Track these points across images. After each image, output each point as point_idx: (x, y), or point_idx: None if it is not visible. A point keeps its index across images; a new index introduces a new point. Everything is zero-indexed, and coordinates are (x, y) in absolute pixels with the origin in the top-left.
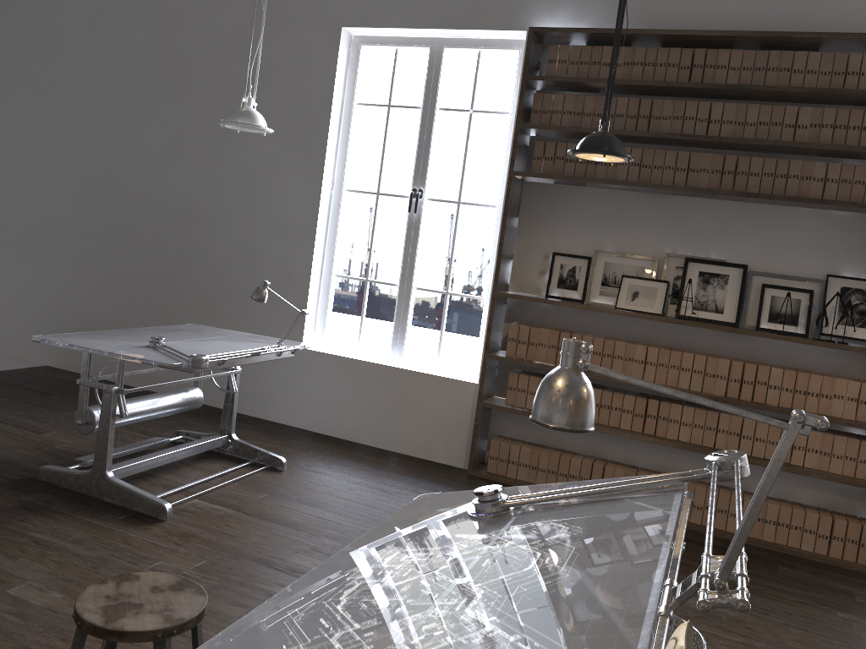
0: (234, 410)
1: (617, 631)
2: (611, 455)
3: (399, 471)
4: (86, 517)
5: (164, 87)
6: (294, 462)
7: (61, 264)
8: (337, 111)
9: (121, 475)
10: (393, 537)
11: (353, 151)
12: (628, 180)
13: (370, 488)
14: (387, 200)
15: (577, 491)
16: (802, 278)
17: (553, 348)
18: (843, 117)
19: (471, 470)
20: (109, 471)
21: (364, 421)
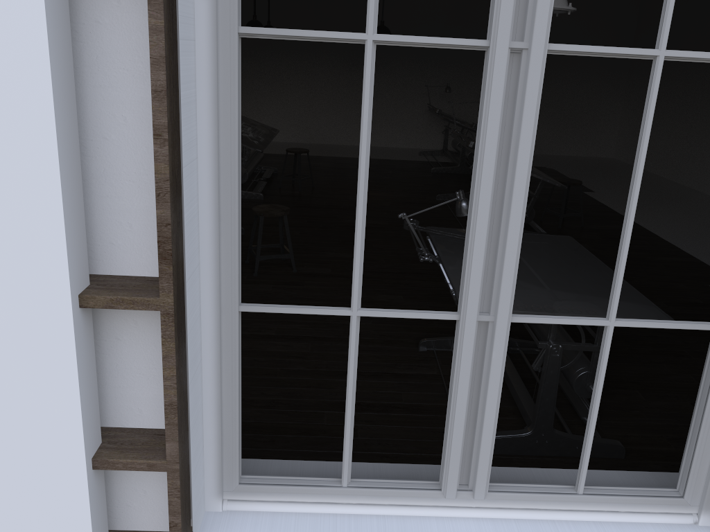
0: (537, 397)
1: None
2: None
3: None
4: None
5: None
6: None
7: None
8: None
9: None
10: None
11: None
12: None
13: (328, 459)
14: None
15: None
16: None
17: None
18: None
19: None
20: None
21: None
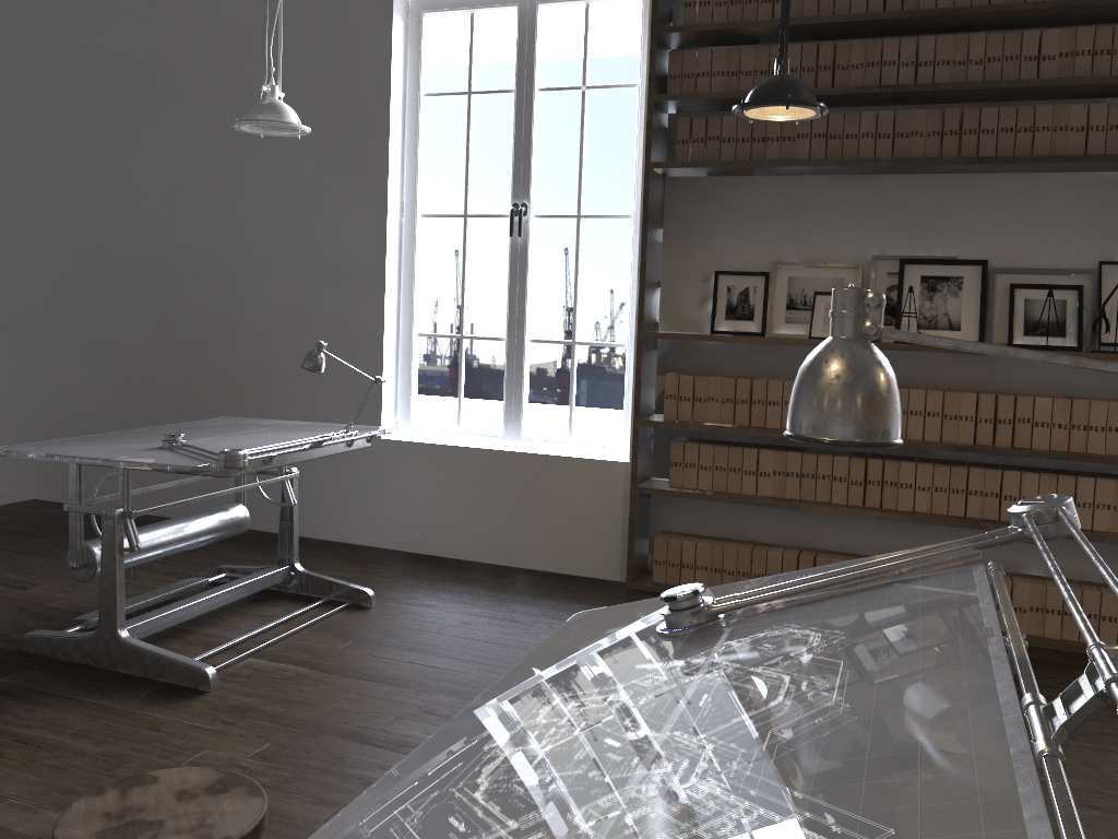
0: (295, 530)
1: (977, 792)
2: (822, 542)
3: (532, 593)
4: (94, 698)
5: (157, 99)
6: (386, 595)
7: (39, 358)
8: (398, 108)
9: (140, 634)
10: (547, 678)
11: (425, 177)
12: (812, 158)
13: (495, 619)
14: (477, 238)
15: (817, 580)
16: (1065, 270)
17: (729, 402)
18: (1105, 39)
19: (631, 582)
20: (122, 629)
21: (476, 530)
